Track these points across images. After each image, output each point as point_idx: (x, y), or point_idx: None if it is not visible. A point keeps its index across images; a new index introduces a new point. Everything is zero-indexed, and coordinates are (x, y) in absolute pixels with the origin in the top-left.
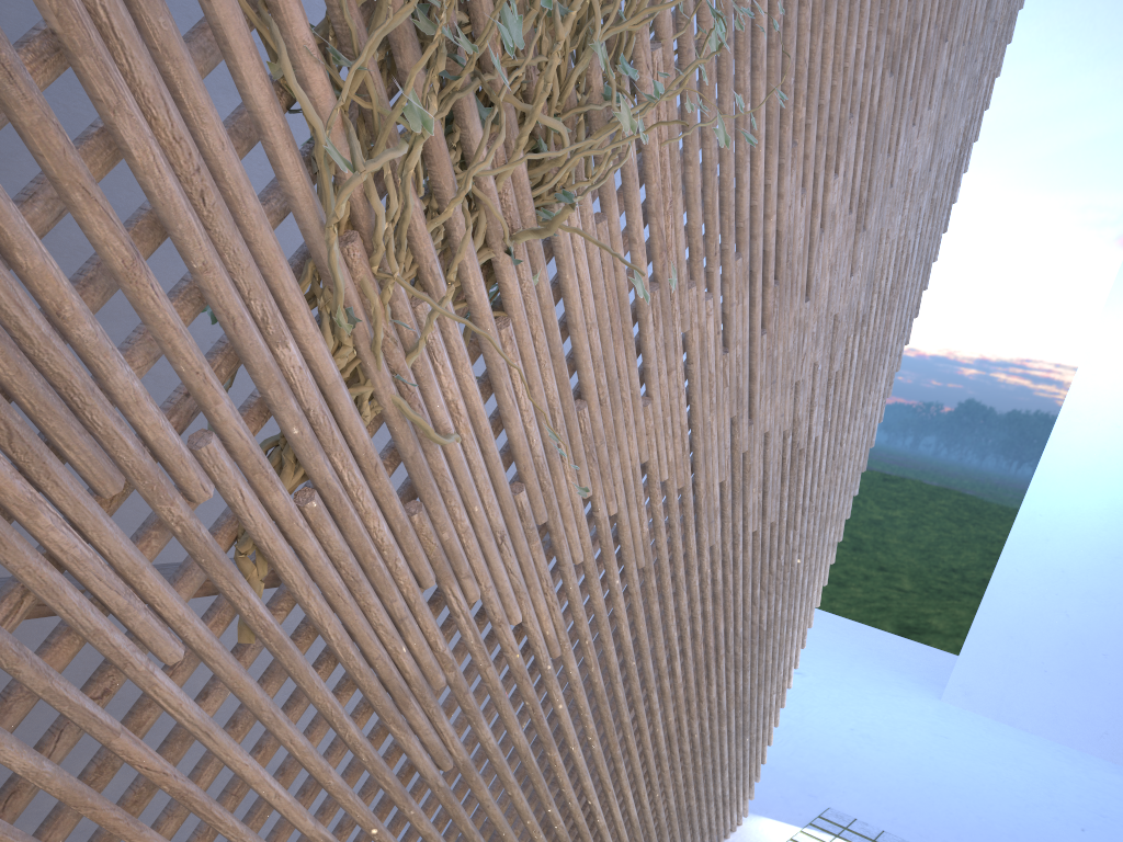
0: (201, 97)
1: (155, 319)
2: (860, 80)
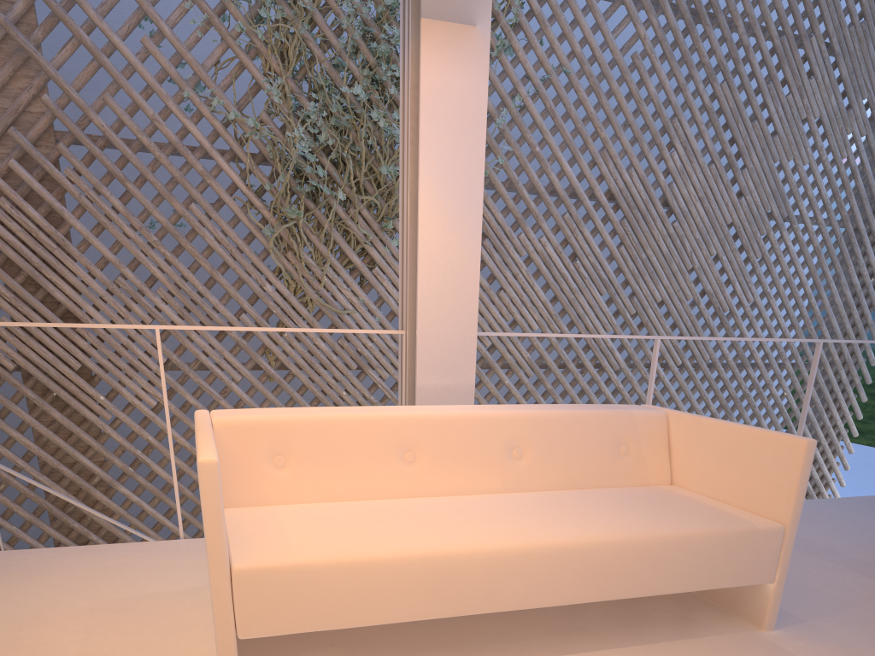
0: (227, 228)
1: (220, 283)
2: (673, 99)
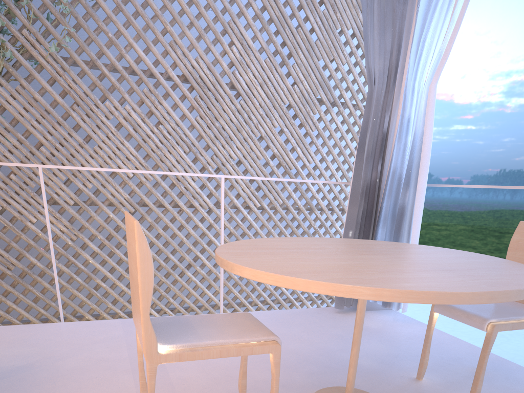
0: None
1: None
2: (226, 5)
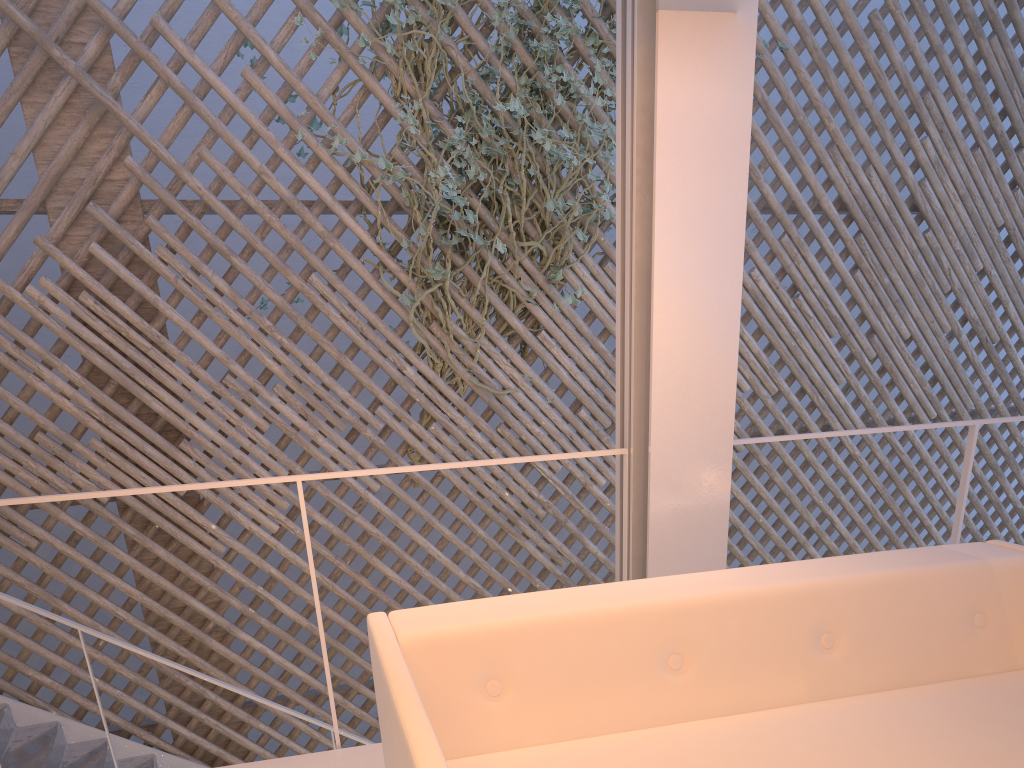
0: (355, 300)
1: (350, 371)
2: (925, 67)
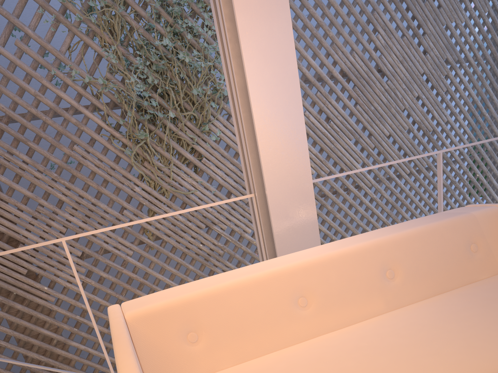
0: (101, 156)
1: (105, 194)
2: None
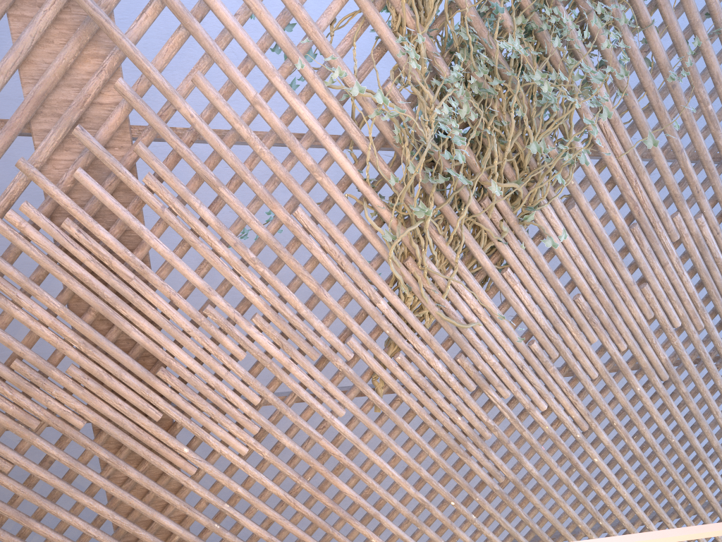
0: (338, 235)
1: (327, 304)
2: None
